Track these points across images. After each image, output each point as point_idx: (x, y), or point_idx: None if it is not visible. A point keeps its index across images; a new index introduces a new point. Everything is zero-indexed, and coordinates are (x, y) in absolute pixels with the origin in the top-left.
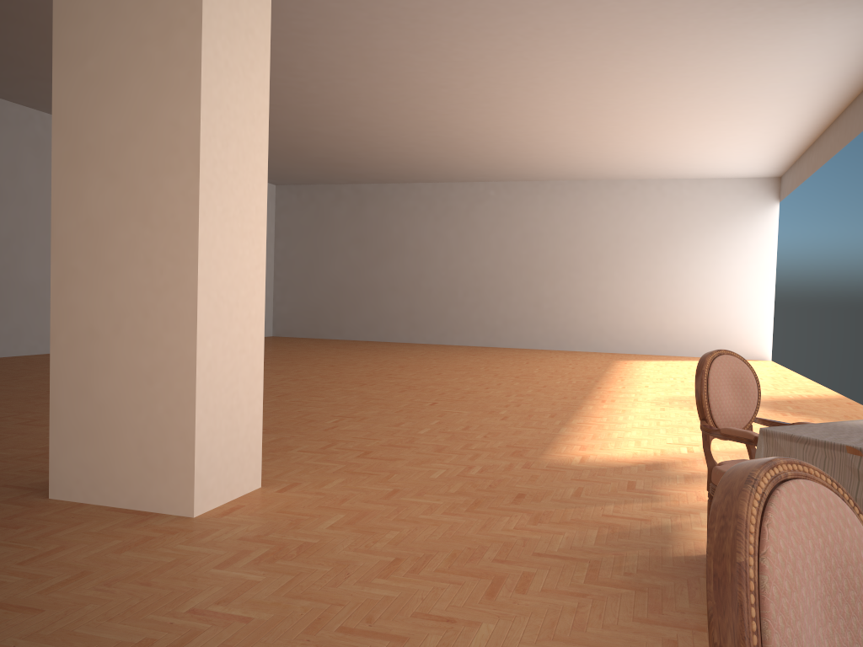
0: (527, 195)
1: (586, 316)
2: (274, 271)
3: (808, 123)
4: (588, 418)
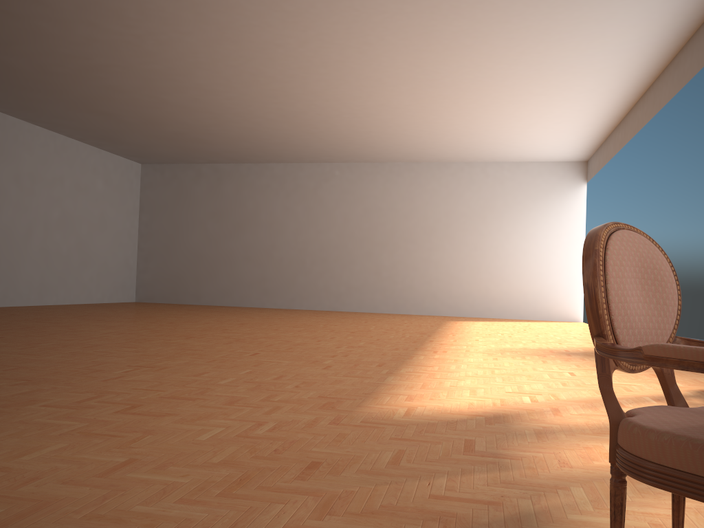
0: (368, 174)
1: (421, 283)
2: (138, 242)
3: (618, 100)
4: (419, 367)
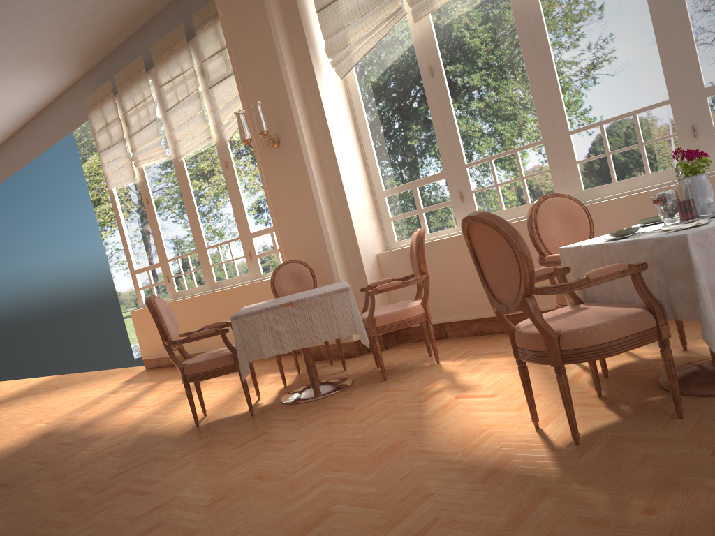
0: None
1: None
2: None
3: None
4: None
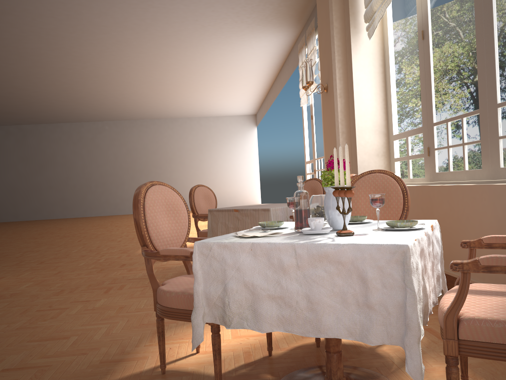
0: (127, 128)
1: None
2: None
3: (260, 88)
4: None
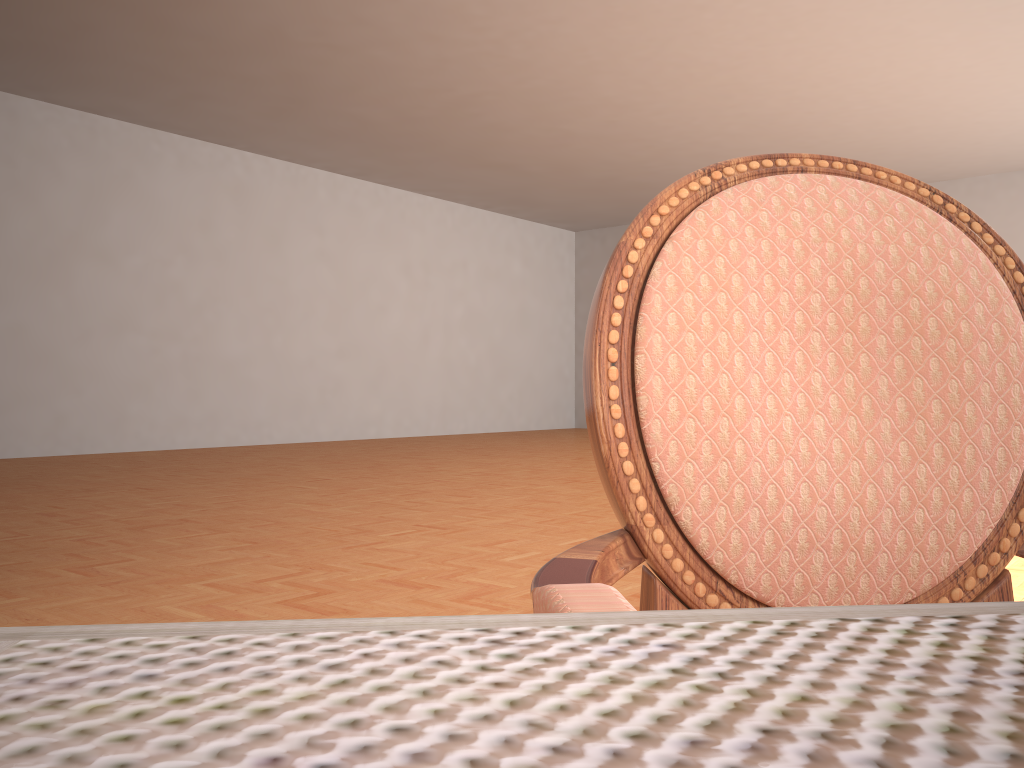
0: None
1: None
2: (575, 343)
3: None
4: None
